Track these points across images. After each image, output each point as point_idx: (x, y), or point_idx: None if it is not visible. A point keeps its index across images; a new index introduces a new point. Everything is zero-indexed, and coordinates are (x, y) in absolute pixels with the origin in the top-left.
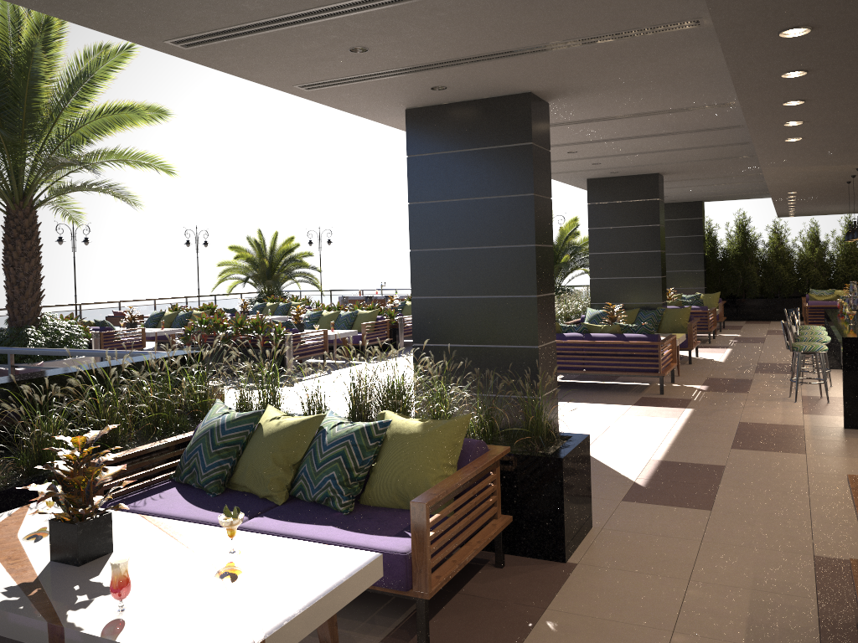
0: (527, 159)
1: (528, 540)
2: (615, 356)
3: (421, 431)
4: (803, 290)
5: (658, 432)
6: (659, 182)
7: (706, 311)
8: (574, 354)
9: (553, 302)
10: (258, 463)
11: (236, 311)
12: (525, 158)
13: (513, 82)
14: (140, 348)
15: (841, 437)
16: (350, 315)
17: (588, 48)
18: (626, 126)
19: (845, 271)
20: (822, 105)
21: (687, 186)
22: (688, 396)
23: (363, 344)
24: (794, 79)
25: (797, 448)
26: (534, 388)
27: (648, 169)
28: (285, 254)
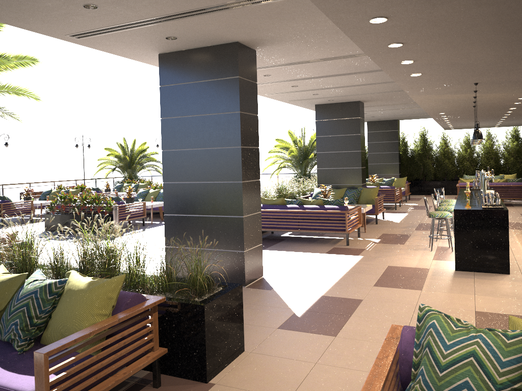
0: (235, 88)
1: (182, 365)
2: (319, 220)
3: (85, 288)
4: (460, 175)
5: (330, 273)
6: (360, 106)
7: (393, 189)
8: (293, 219)
9: (258, 186)
10: None
11: (99, 189)
12: (234, 87)
13: (221, 34)
14: (29, 214)
15: (450, 277)
16: None
17: (258, 7)
18: (319, 67)
19: (486, 164)
20: (418, 47)
21: (383, 109)
22: (364, 247)
23: None
24: (382, 24)
25: (417, 285)
26: (240, 244)
27: (351, 98)
28: (140, 152)
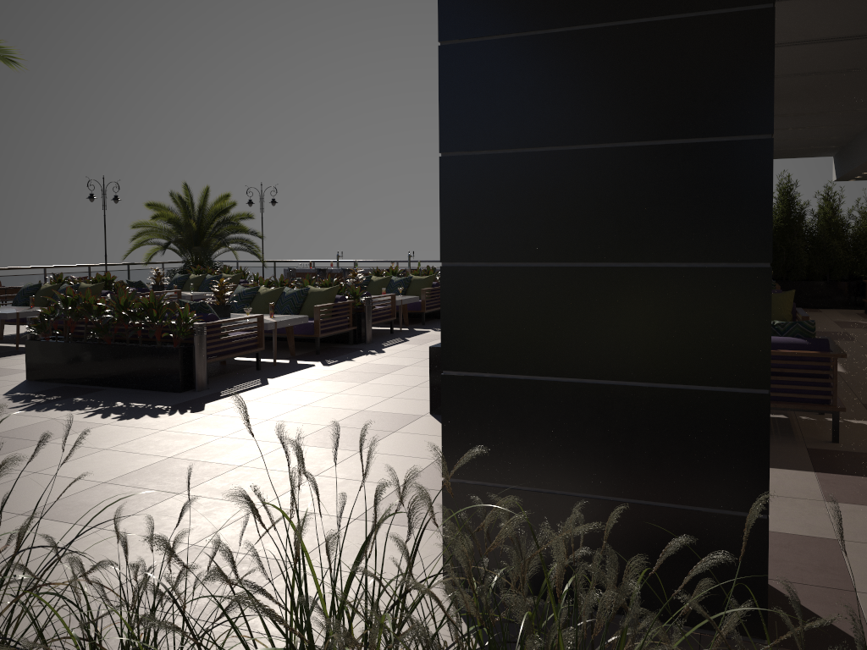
0: None
1: None
2: None
3: None
4: (859, 271)
5: None
6: None
7: None
8: None
9: None
10: None
11: (144, 284)
12: None
13: None
14: None
15: None
16: (298, 293)
17: None
18: None
19: None
20: None
21: None
22: None
23: (316, 336)
24: None
25: None
26: (753, 492)
27: None
28: (218, 214)
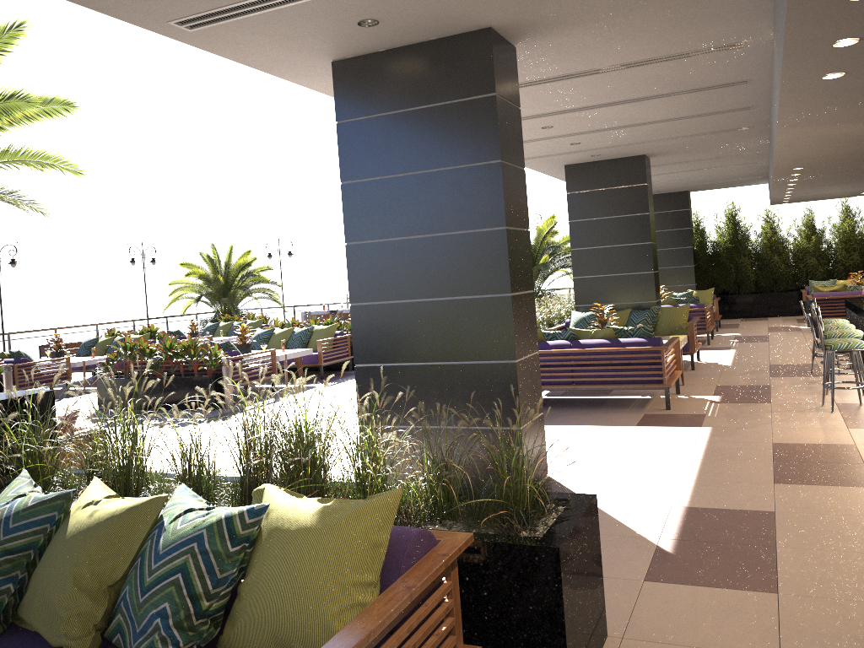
0: (490, 115)
1: None
2: (610, 366)
3: (316, 524)
4: (800, 282)
5: (674, 463)
6: (646, 164)
7: (703, 309)
8: (561, 366)
9: (533, 302)
10: (51, 586)
11: (181, 333)
12: (488, 114)
13: (466, 10)
14: (64, 381)
15: None
16: (305, 331)
17: None
18: (611, 84)
19: (845, 260)
20: None
21: (674, 172)
22: (700, 410)
23: (319, 364)
24: None
25: (860, 478)
26: (513, 415)
27: (633, 150)
28: (241, 268)
